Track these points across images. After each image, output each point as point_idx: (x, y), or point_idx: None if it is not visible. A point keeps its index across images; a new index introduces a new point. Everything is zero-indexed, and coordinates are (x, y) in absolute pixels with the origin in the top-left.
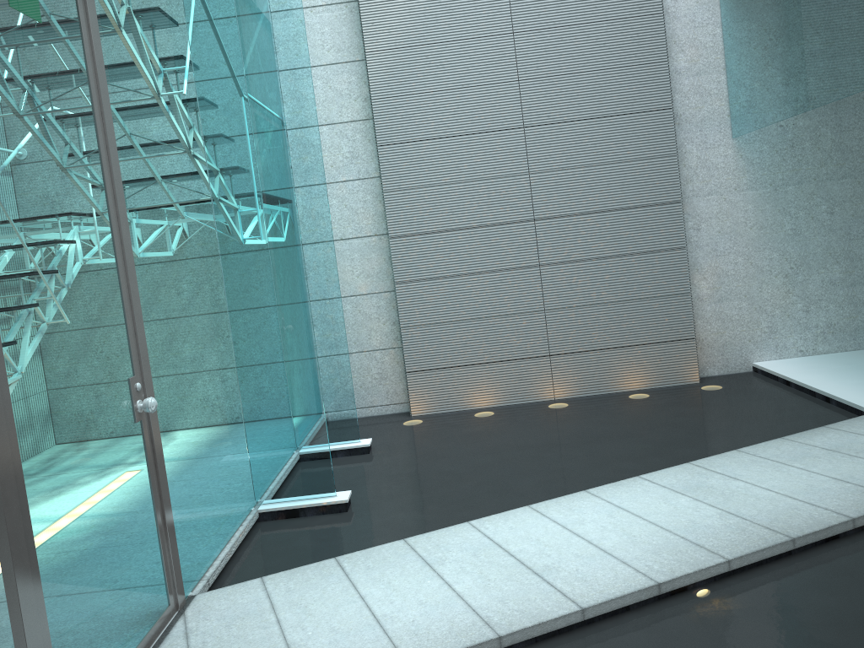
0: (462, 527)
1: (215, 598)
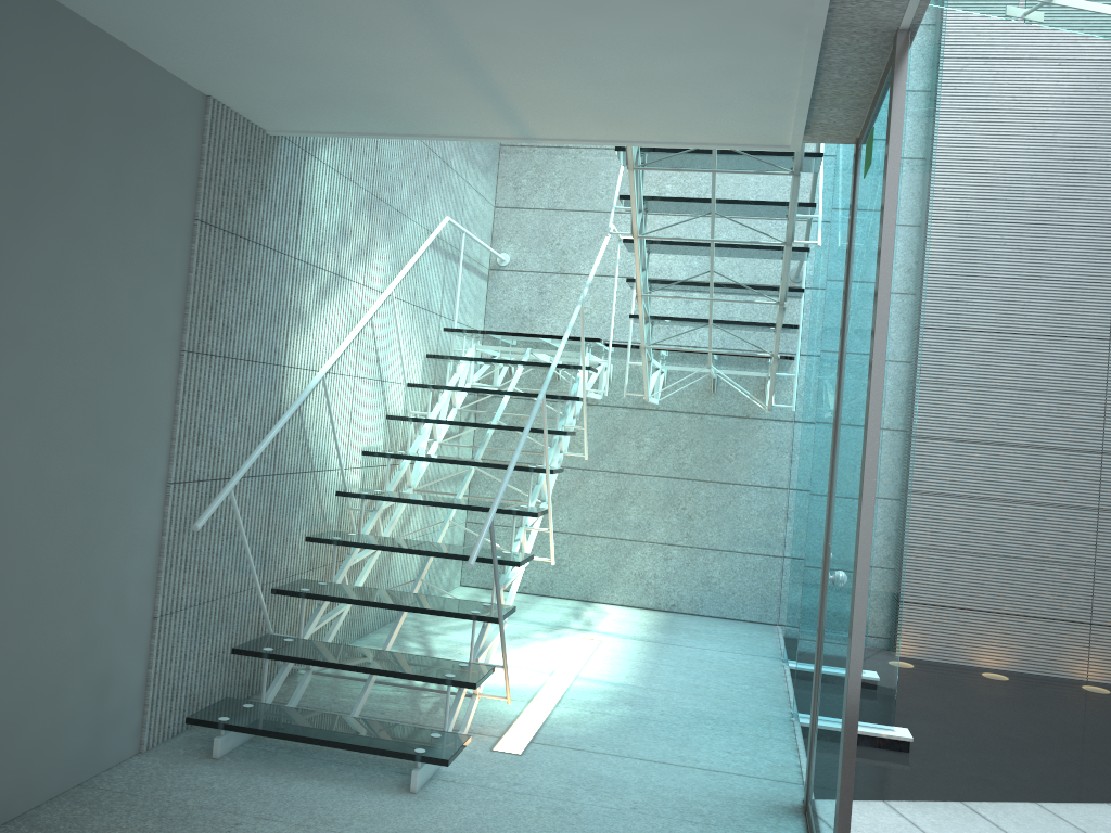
0: (1106, 808)
1: None
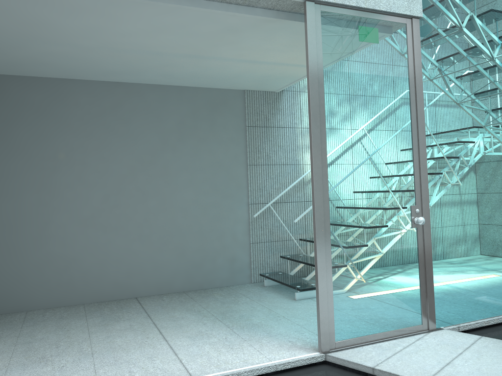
0: None
1: (449, 333)
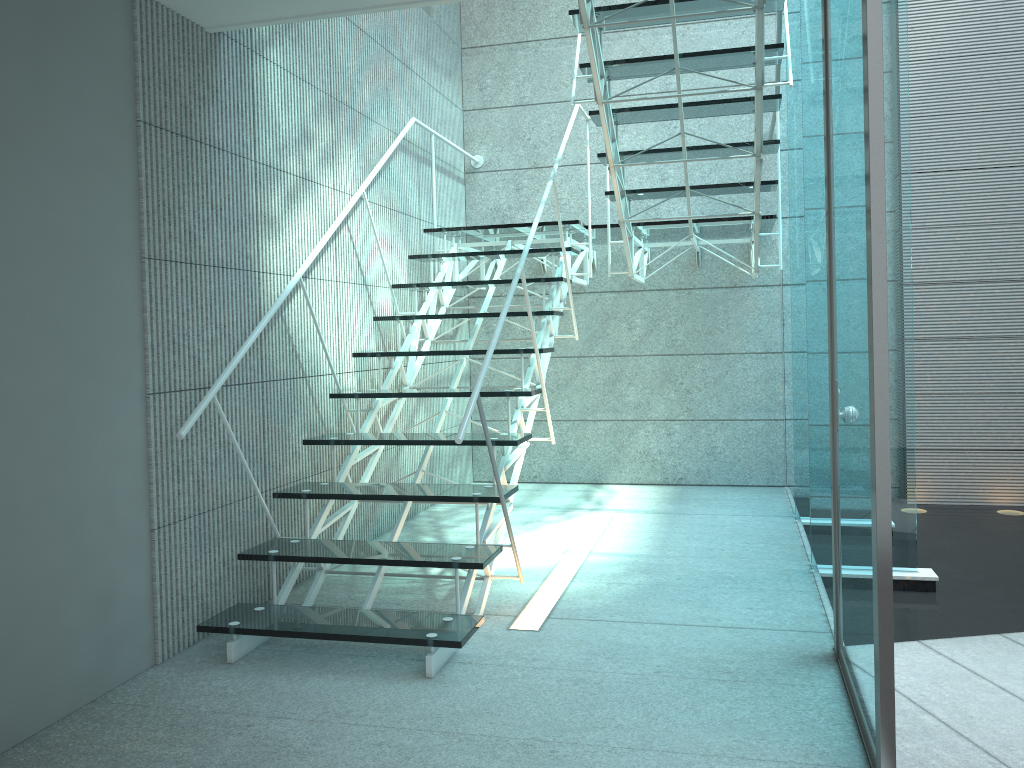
0: None
1: None
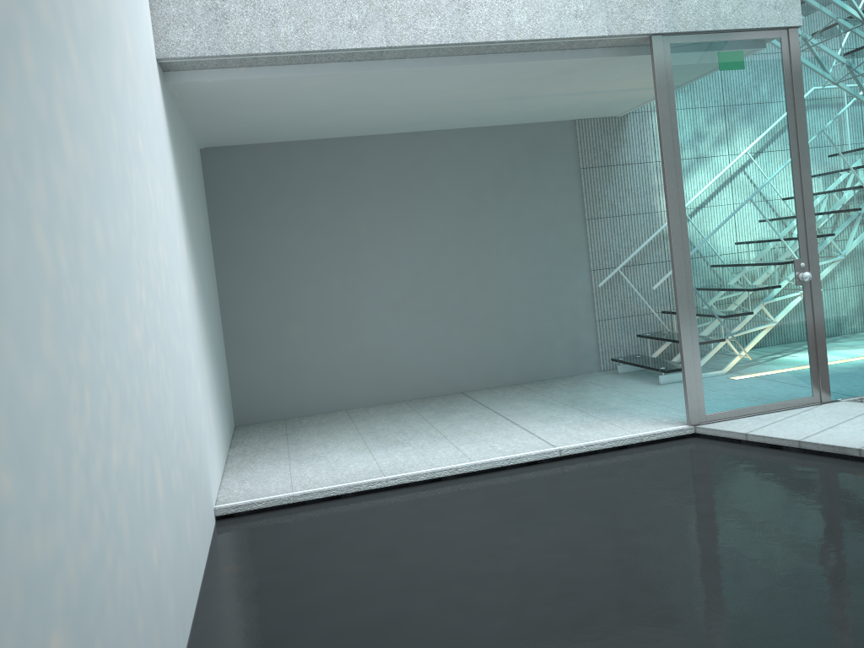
0: None
1: (845, 404)
